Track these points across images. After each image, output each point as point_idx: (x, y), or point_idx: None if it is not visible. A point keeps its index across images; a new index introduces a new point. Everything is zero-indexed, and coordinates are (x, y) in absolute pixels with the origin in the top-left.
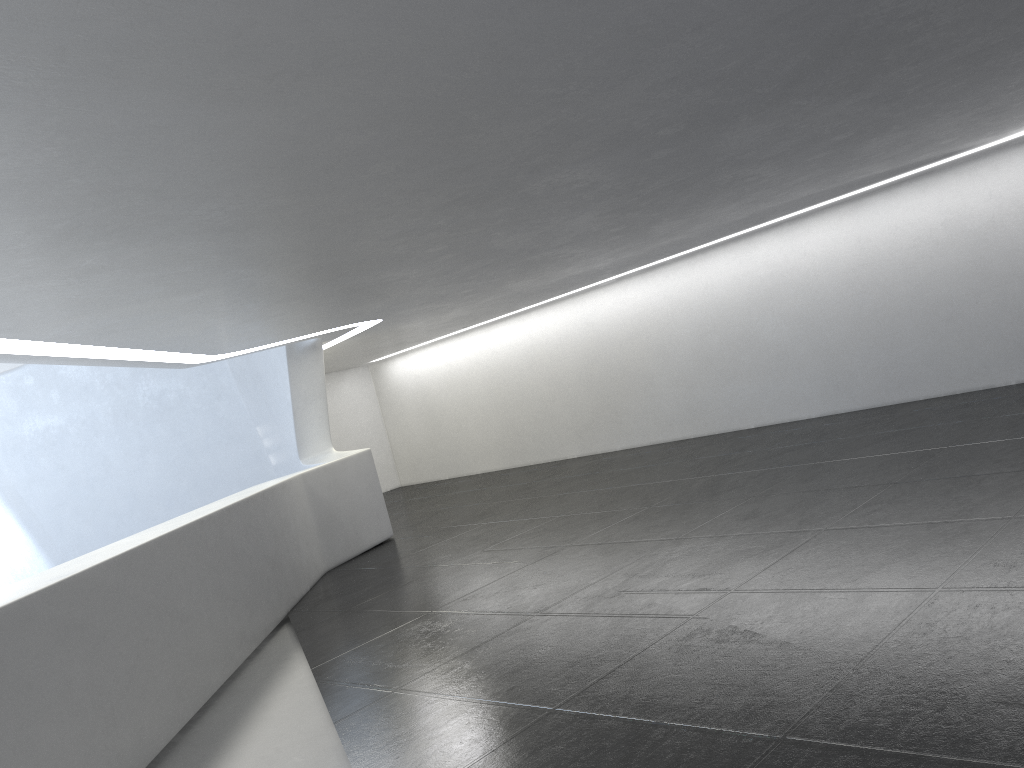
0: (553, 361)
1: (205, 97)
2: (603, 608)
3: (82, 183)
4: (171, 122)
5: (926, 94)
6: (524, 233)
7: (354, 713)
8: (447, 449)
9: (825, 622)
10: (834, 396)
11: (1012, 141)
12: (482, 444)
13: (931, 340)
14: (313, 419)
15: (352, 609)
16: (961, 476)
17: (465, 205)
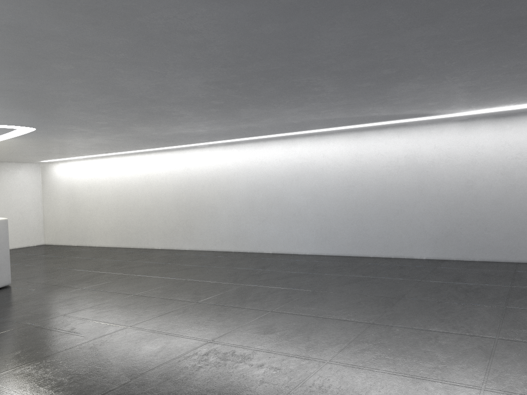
0: (159, 186)
1: None
2: None
3: None
4: None
5: (460, 51)
6: (144, 79)
7: None
8: (80, 227)
9: None
10: (322, 244)
11: (455, 118)
12: (103, 228)
13: (384, 223)
14: None
15: None
16: (420, 329)
17: (79, 13)
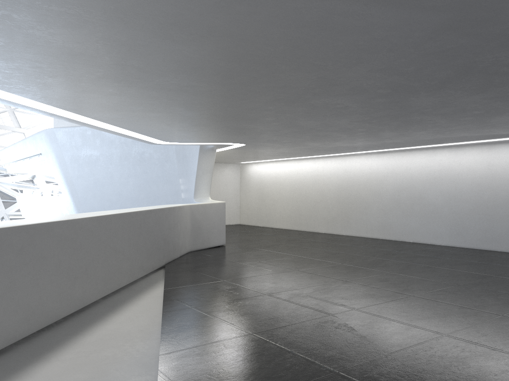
0: (324, 184)
1: (161, 37)
2: (296, 300)
3: (109, 59)
4: (147, 44)
5: None
6: (313, 121)
7: (172, 311)
8: (265, 212)
9: (386, 333)
10: (455, 237)
11: None
12: (281, 214)
13: None
14: (204, 182)
15: (192, 270)
16: (491, 290)
17: (282, 103)
